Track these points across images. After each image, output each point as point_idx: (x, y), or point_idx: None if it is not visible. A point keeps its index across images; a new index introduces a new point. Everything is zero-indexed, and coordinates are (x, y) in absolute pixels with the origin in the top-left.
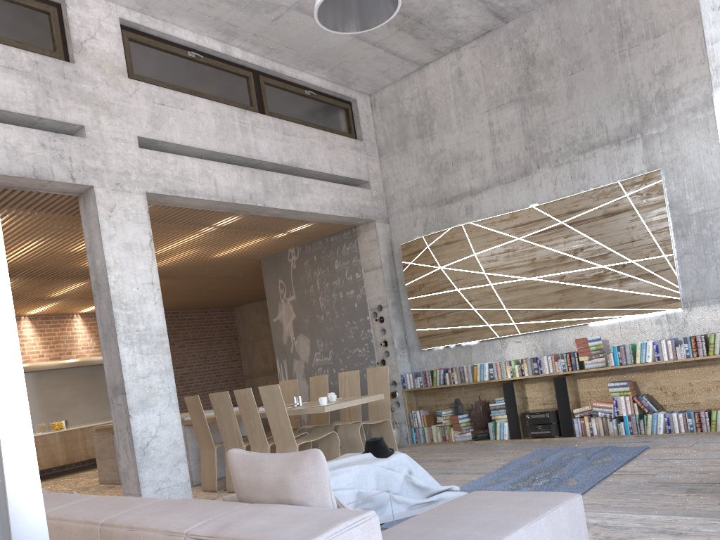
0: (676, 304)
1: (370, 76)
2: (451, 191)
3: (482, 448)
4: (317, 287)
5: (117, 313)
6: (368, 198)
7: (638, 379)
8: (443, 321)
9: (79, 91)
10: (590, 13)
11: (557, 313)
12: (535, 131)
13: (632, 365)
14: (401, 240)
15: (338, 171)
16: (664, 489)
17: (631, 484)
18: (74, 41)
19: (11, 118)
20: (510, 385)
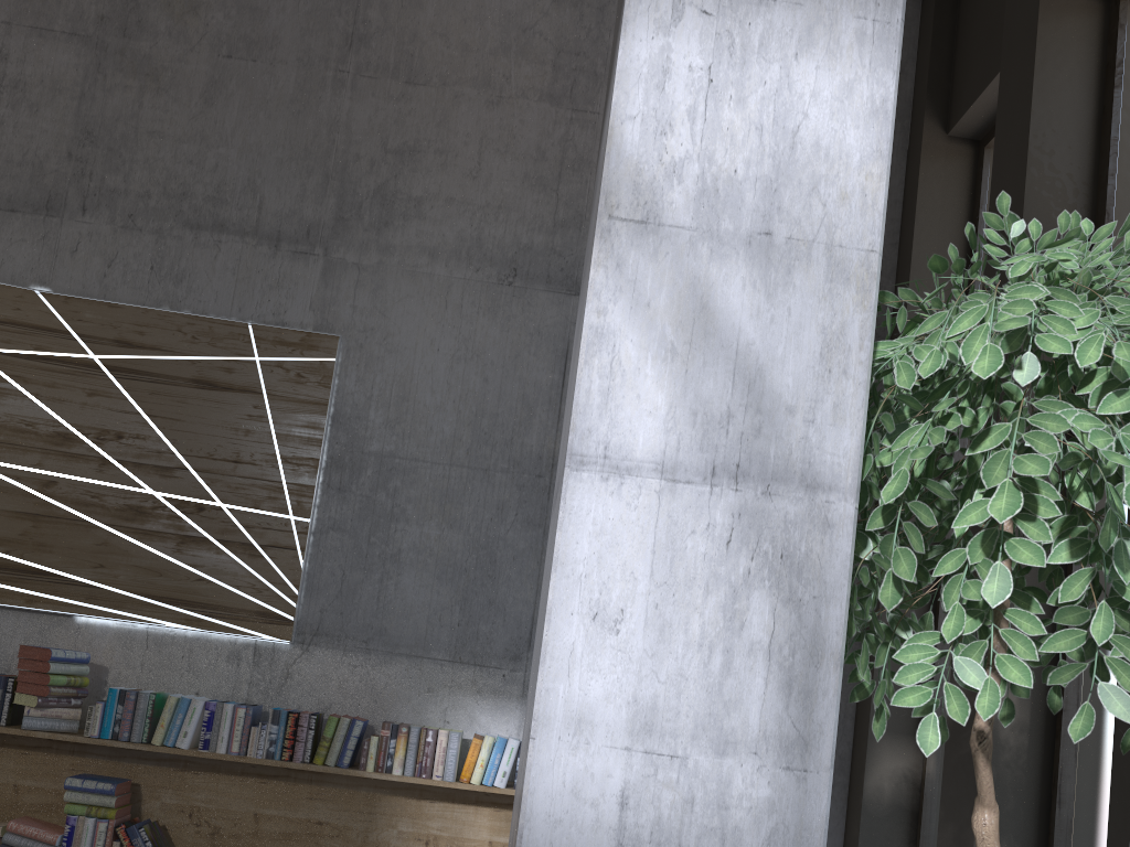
0: (283, 630)
1: None
2: None
3: None
4: None
5: None
6: None
7: (147, 779)
8: None
9: None
10: None
11: (5, 568)
12: (106, 128)
13: (141, 747)
14: None
15: None
16: None
17: None
18: None
19: None
20: None
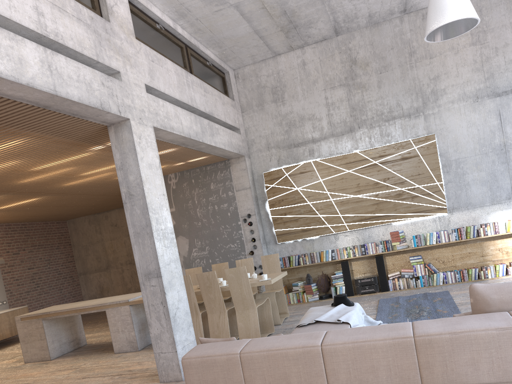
0: (444, 211)
1: (243, 57)
2: (298, 139)
3: None
4: (195, 201)
5: (151, 216)
6: (240, 140)
7: (422, 254)
8: (296, 224)
9: (115, 44)
10: (391, 38)
11: (374, 217)
12: (357, 105)
13: (424, 246)
14: (260, 170)
15: (227, 121)
16: None
17: None
18: (108, 4)
19: (77, 59)
20: (346, 262)
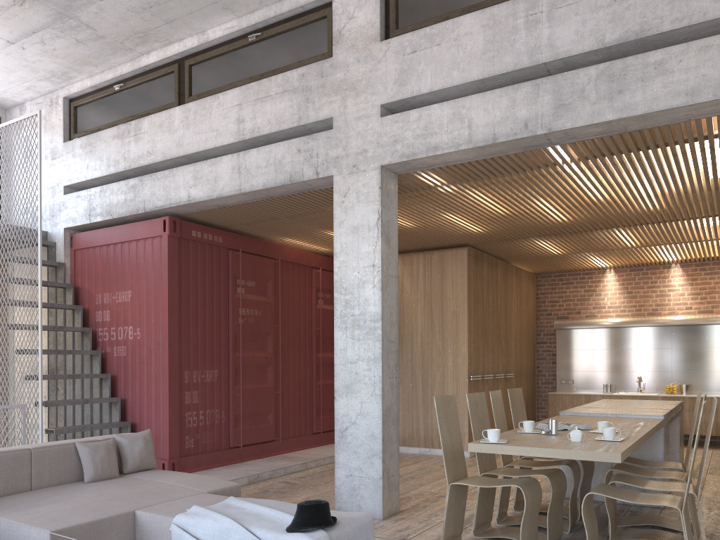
0: None
1: None
2: None
3: None
4: None
5: (336, 298)
6: None
7: None
8: None
9: (332, 84)
10: None
11: None
12: None
13: None
14: None
15: None
16: None
17: None
18: (334, 33)
19: (293, 133)
20: None
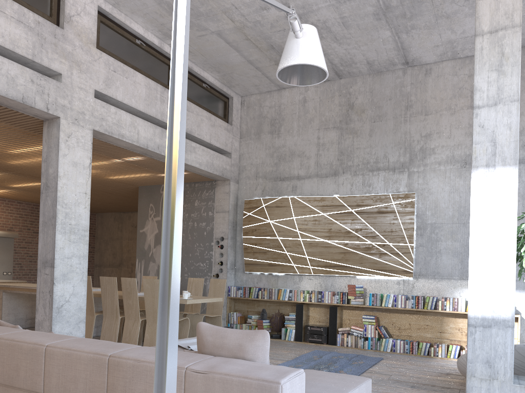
0: (410, 275)
1: (246, 86)
2: (285, 173)
3: (277, 344)
4: None
5: (59, 209)
6: (228, 164)
7: (380, 316)
8: (264, 256)
9: (63, 49)
10: (391, 89)
11: (339, 266)
12: (345, 150)
13: (379, 307)
14: (245, 196)
15: (214, 142)
16: (398, 384)
17: (378, 378)
18: (66, 14)
19: (12, 56)
20: (301, 306)
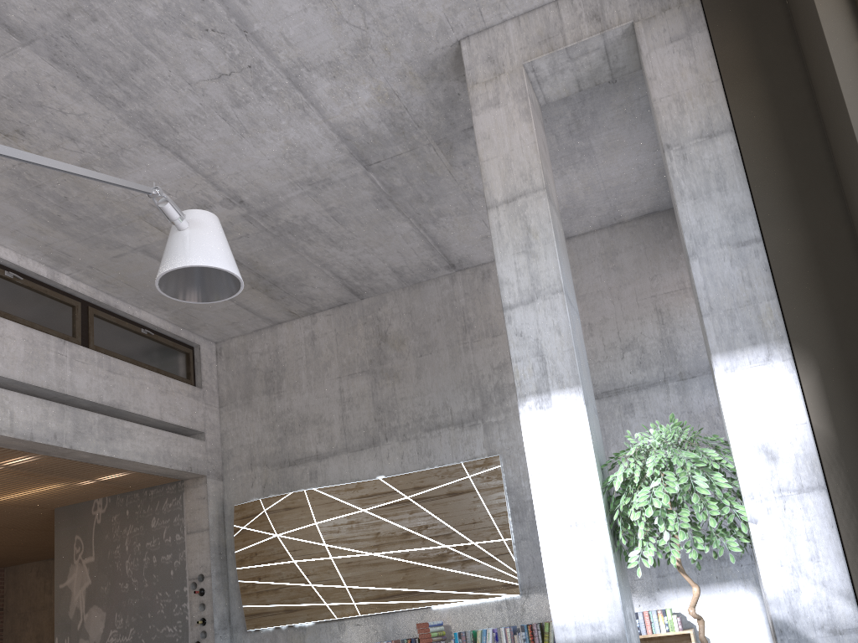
0: (515, 590)
1: (218, 325)
2: (296, 453)
3: None
4: (125, 547)
5: None
6: (201, 450)
7: None
8: (275, 597)
9: None
10: (438, 305)
11: (400, 594)
12: (385, 403)
13: None
14: (236, 500)
15: (169, 418)
16: None
17: None
18: None
19: None
20: None
